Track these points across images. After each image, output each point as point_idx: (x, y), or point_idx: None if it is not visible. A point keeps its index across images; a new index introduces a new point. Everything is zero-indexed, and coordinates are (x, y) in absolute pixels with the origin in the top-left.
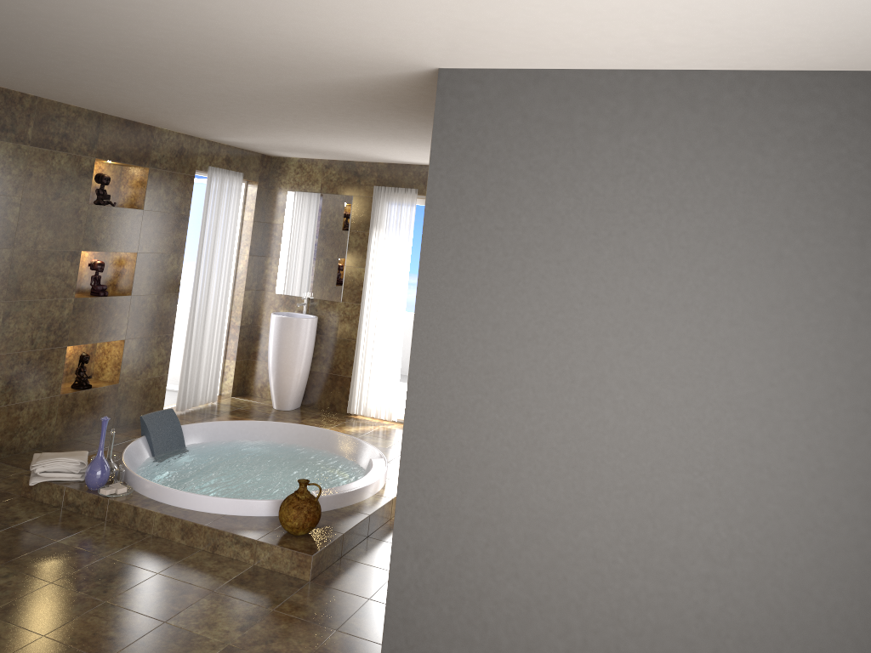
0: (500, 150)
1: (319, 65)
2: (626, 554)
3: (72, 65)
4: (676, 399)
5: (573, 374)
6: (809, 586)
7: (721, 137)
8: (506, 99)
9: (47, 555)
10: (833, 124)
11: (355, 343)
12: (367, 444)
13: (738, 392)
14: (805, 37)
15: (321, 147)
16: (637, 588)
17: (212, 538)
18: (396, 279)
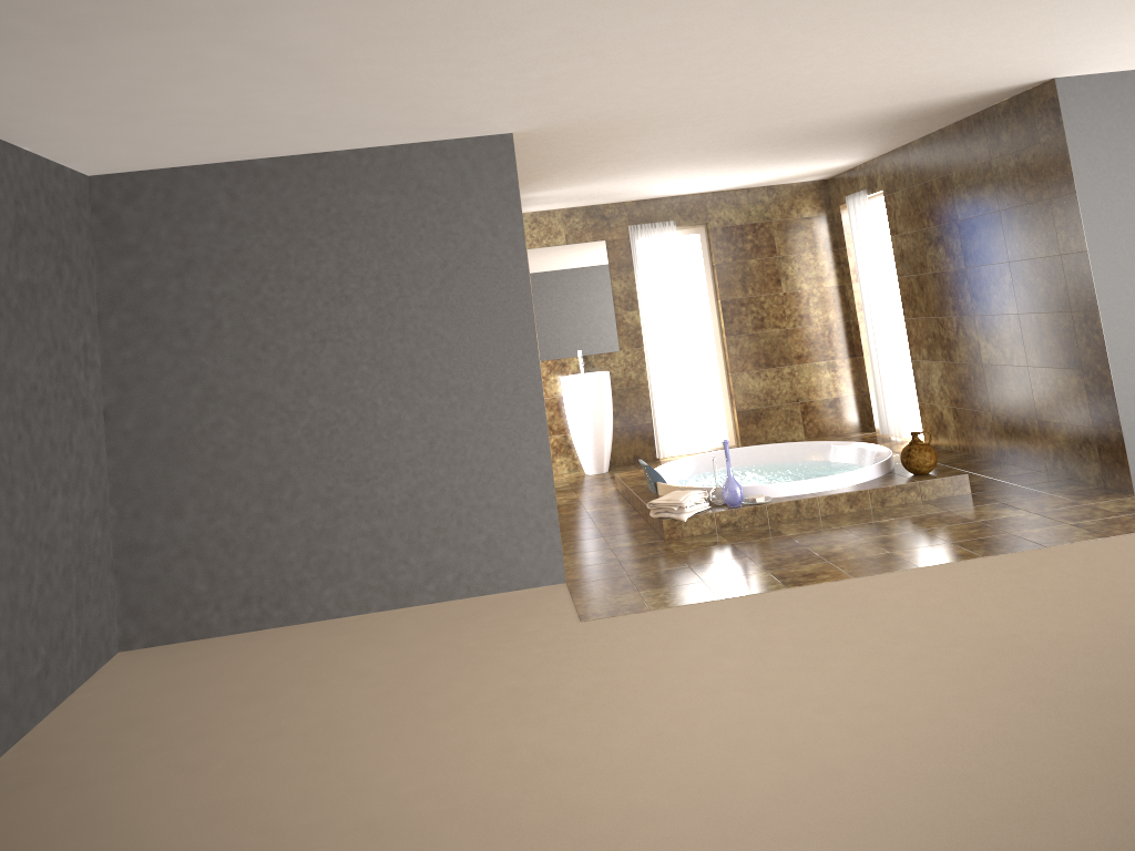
0: (1111, 127)
1: (971, 84)
2: None
3: (726, 110)
4: None
5: None
6: None
7: None
8: (1106, 93)
9: (809, 538)
10: None
11: (645, 387)
12: (795, 443)
13: None
14: None
15: (628, 188)
16: None
17: (878, 496)
18: (674, 313)
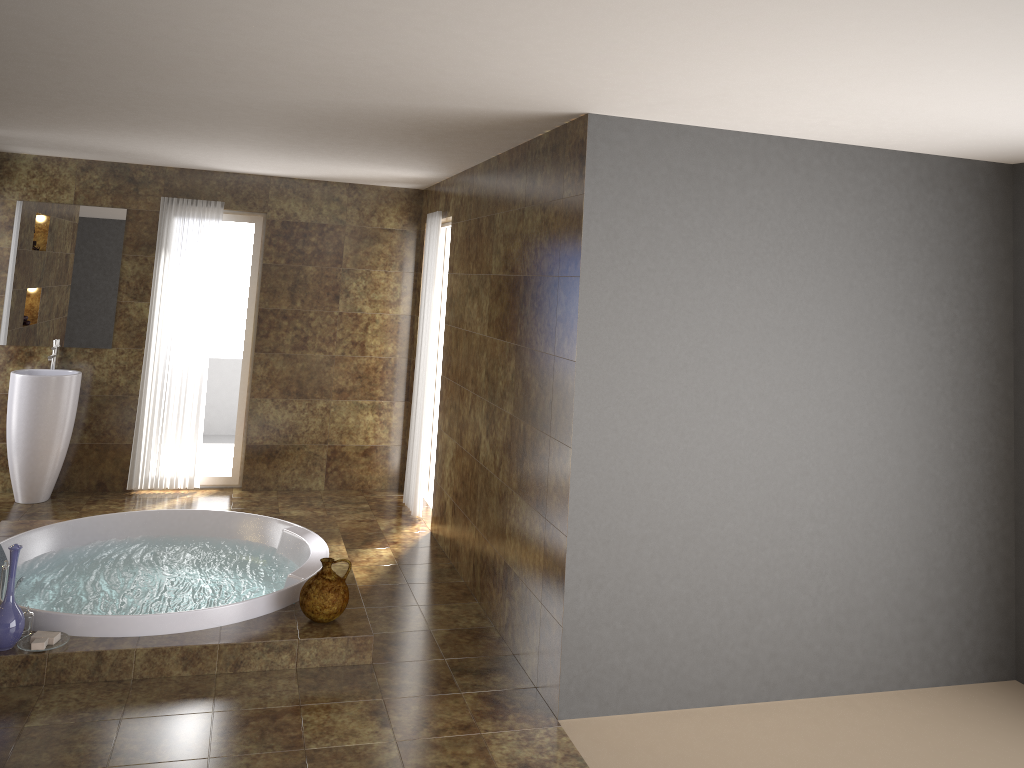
0: (649, 197)
1: (465, 95)
2: (759, 533)
3: (65, 48)
4: (789, 402)
5: (716, 394)
6: (871, 521)
7: (813, 194)
8: (652, 149)
9: (42, 744)
10: (879, 188)
11: (135, 399)
12: (252, 515)
13: (828, 391)
14: (917, 132)
15: (133, 149)
16: (767, 557)
17: (232, 656)
18: (196, 314)
